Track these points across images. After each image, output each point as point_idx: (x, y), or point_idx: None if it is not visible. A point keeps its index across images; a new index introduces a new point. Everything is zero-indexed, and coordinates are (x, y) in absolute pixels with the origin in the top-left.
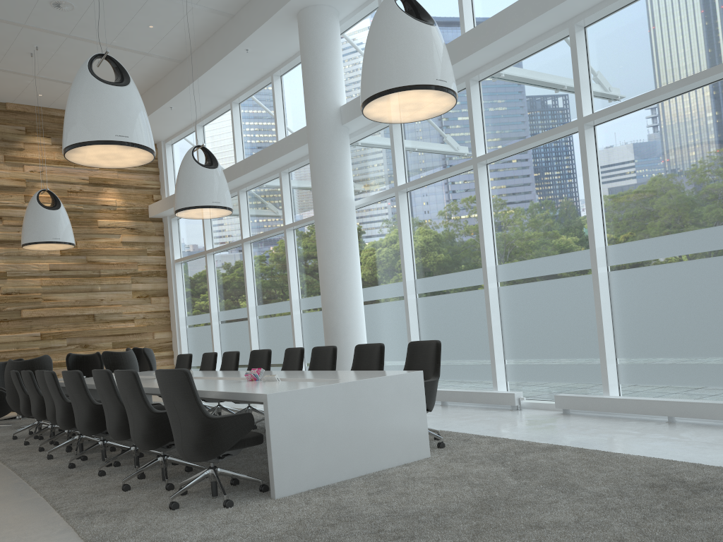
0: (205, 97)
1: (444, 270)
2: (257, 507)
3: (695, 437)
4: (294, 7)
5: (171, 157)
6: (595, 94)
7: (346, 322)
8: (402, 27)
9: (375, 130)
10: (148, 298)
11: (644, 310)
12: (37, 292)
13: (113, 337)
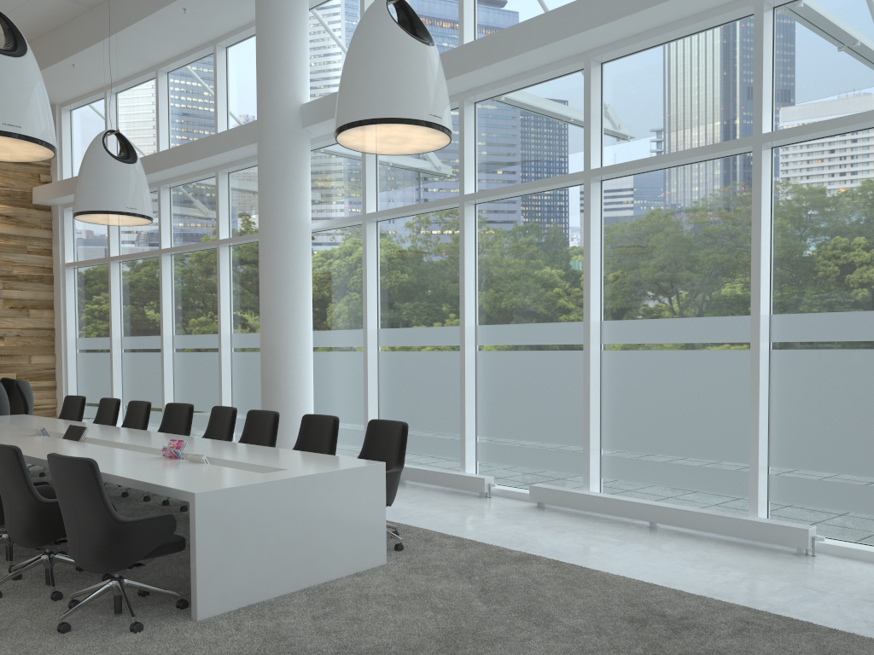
0: (122, 58)
1: (414, 323)
2: (174, 632)
3: (677, 551)
4: None
5: (69, 127)
6: (606, 144)
7: (290, 373)
8: (394, 44)
9: None
10: (25, 310)
11: (636, 399)
12: None
13: None
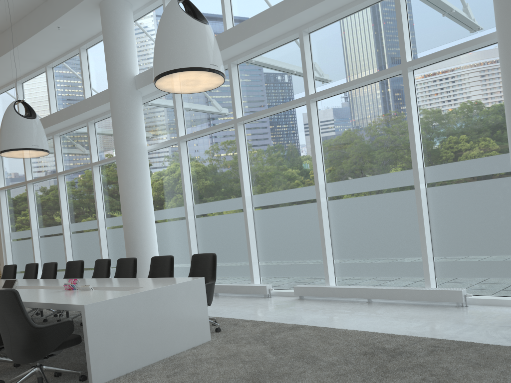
0: (23, 60)
1: (214, 198)
2: None
3: (386, 313)
4: None
5: None
6: (317, 79)
7: (142, 236)
8: (184, 24)
9: (162, 95)
10: None
11: (351, 227)
12: None
13: None
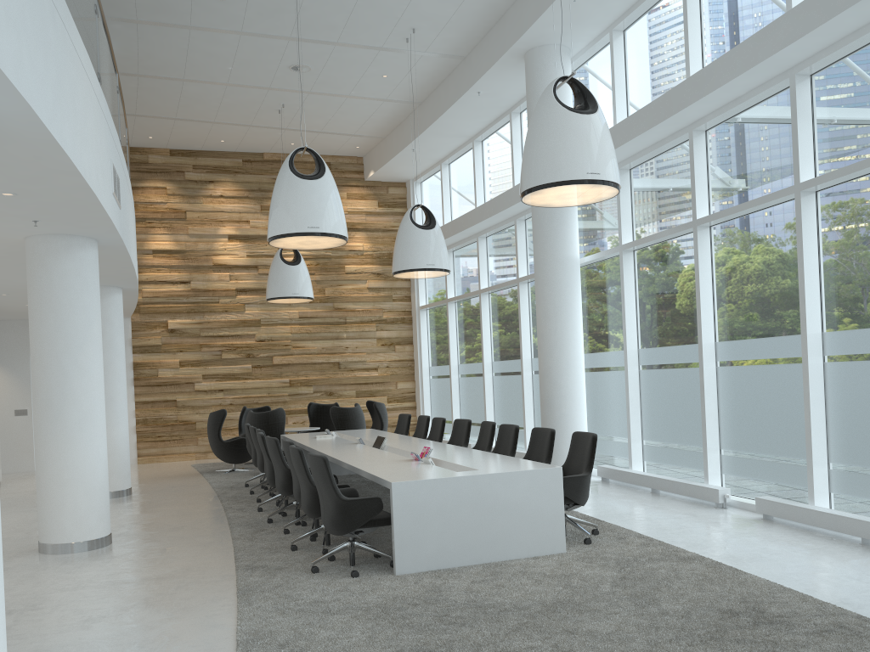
0: (445, 137)
1: (666, 342)
2: (376, 580)
3: (861, 566)
4: (519, 50)
5: (420, 196)
6: (818, 154)
7: (561, 392)
8: (555, 121)
9: None
10: (392, 346)
11: (858, 411)
12: (287, 339)
13: (356, 386)
